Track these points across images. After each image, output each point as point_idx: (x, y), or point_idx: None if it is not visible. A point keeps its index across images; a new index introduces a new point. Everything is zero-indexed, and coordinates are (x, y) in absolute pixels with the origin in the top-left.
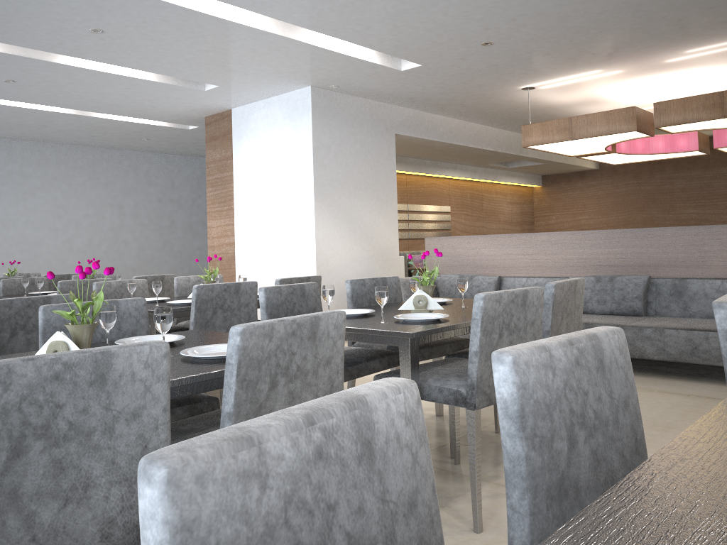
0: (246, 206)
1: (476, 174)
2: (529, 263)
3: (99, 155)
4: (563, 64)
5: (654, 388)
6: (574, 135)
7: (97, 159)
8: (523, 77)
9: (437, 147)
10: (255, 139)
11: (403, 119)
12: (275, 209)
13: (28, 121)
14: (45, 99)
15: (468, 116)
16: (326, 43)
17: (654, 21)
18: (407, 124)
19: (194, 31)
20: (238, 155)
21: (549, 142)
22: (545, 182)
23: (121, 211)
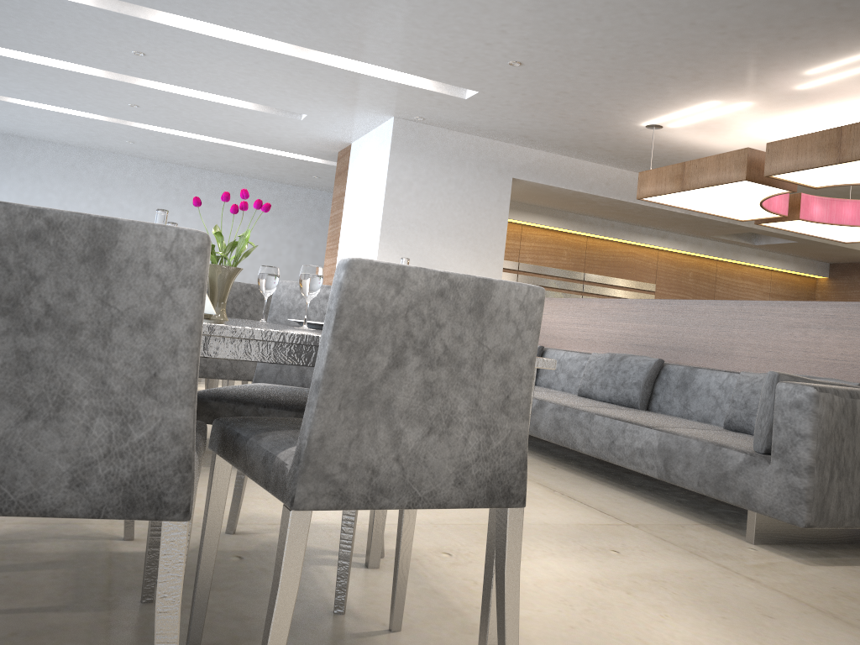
0: (344, 244)
1: (702, 248)
2: (580, 336)
3: (285, 191)
4: (651, 91)
5: (544, 480)
6: (684, 184)
7: (282, 195)
8: (625, 110)
9: (598, 202)
10: (358, 174)
11: (528, 162)
12: (358, 248)
13: (194, 150)
14: (181, 126)
15: (630, 164)
16: (353, 65)
17: (688, 28)
18: (534, 168)
19: (214, 52)
20: (348, 191)
21: (661, 193)
22: (833, 273)
23: (300, 250)
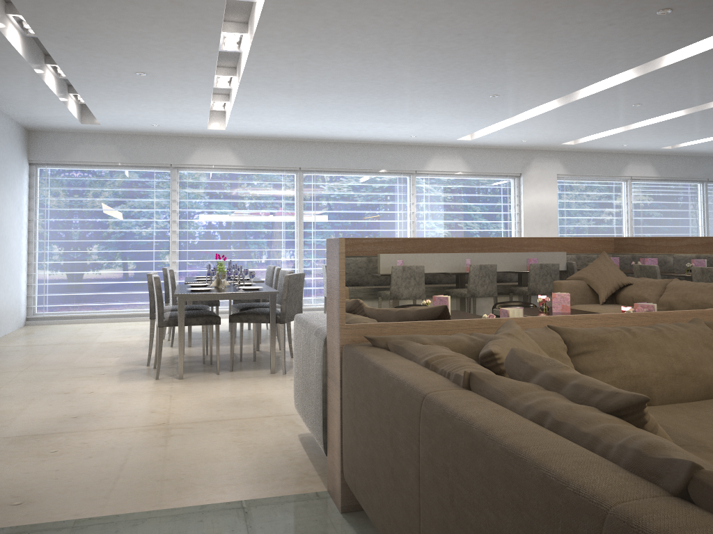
0: None
1: None
2: None
3: None
4: None
5: None
6: None
7: None
8: None
9: None
10: None
11: None
12: None
13: None
14: None
15: None
16: (680, 55)
17: None
18: None
19: (634, 91)
20: None
21: None
22: None
23: None
